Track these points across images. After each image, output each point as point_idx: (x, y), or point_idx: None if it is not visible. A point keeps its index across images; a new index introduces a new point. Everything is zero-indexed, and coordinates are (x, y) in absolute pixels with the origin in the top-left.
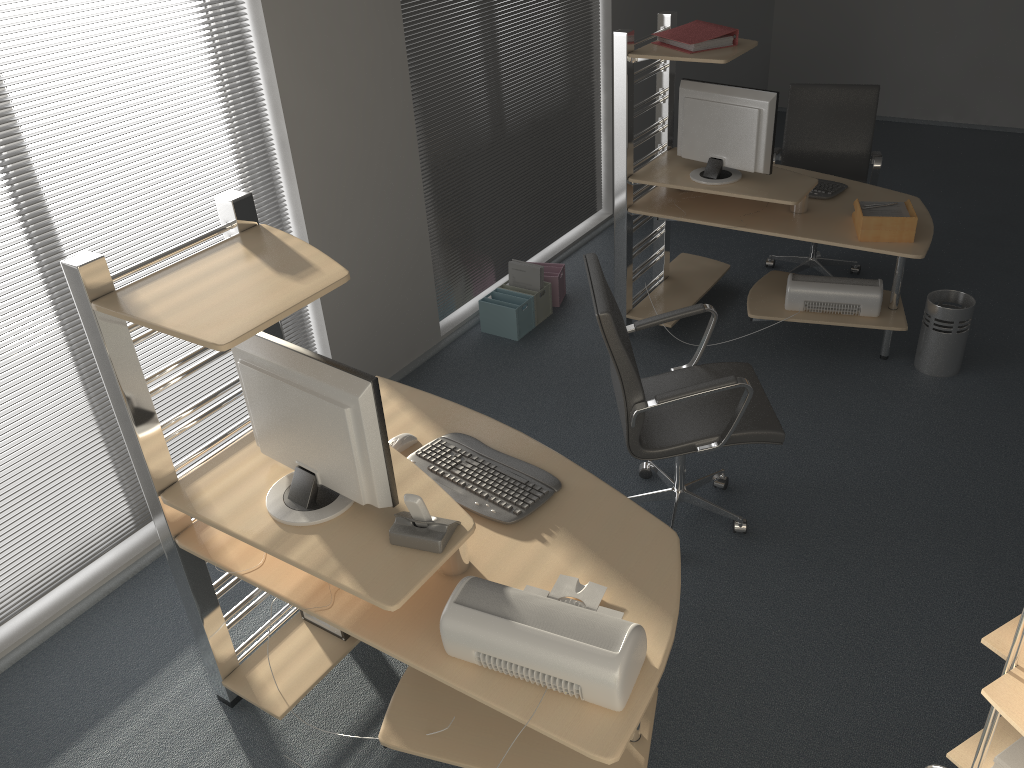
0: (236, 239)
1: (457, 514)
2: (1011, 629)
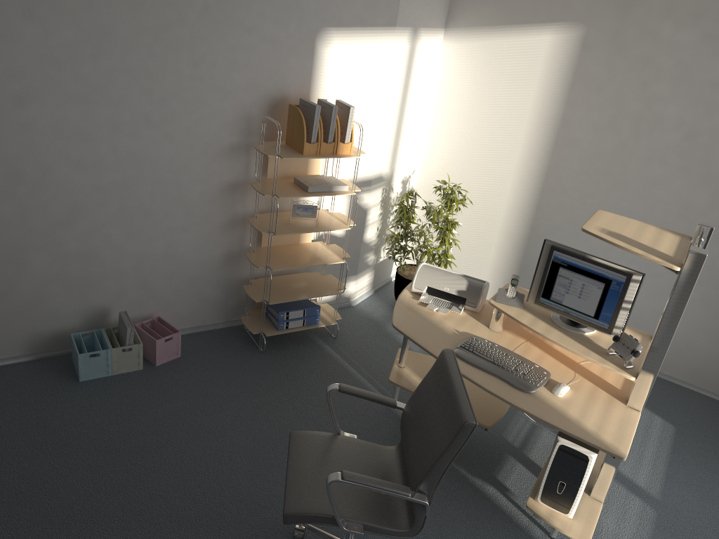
0: (676, 258)
1: (498, 305)
2: (354, 156)
